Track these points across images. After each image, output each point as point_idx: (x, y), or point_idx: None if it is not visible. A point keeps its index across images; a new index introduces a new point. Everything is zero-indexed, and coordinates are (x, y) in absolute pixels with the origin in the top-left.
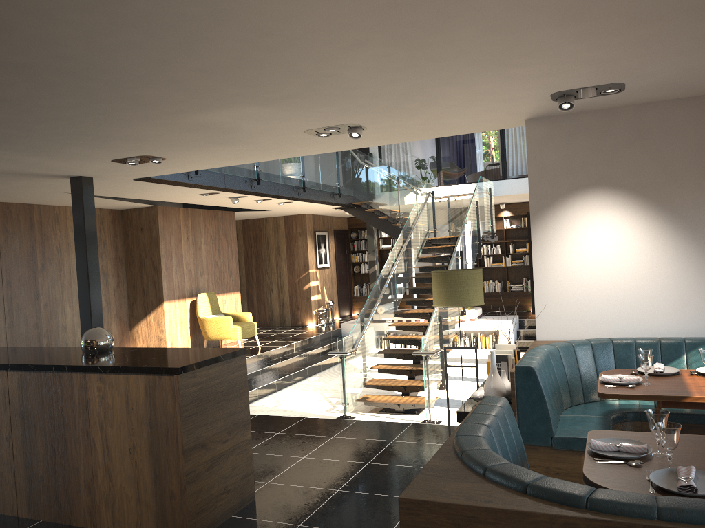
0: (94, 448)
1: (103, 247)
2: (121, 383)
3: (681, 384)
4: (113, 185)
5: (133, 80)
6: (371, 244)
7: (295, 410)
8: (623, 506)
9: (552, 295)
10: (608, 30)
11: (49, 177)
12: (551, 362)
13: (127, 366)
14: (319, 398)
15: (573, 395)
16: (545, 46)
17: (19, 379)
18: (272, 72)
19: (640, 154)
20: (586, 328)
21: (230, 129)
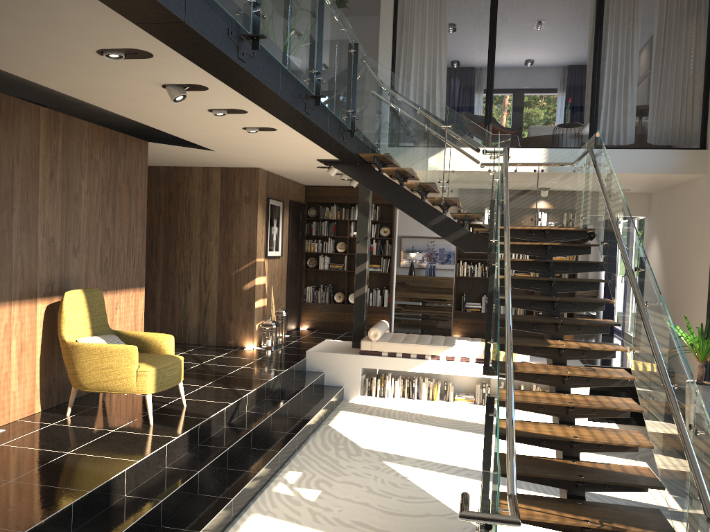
0: None
1: None
2: None
3: None
4: None
5: None
6: (363, 227)
7: None
8: None
9: None
10: None
11: None
12: None
13: None
14: None
15: None
16: None
17: None
18: None
19: None
20: None
21: None
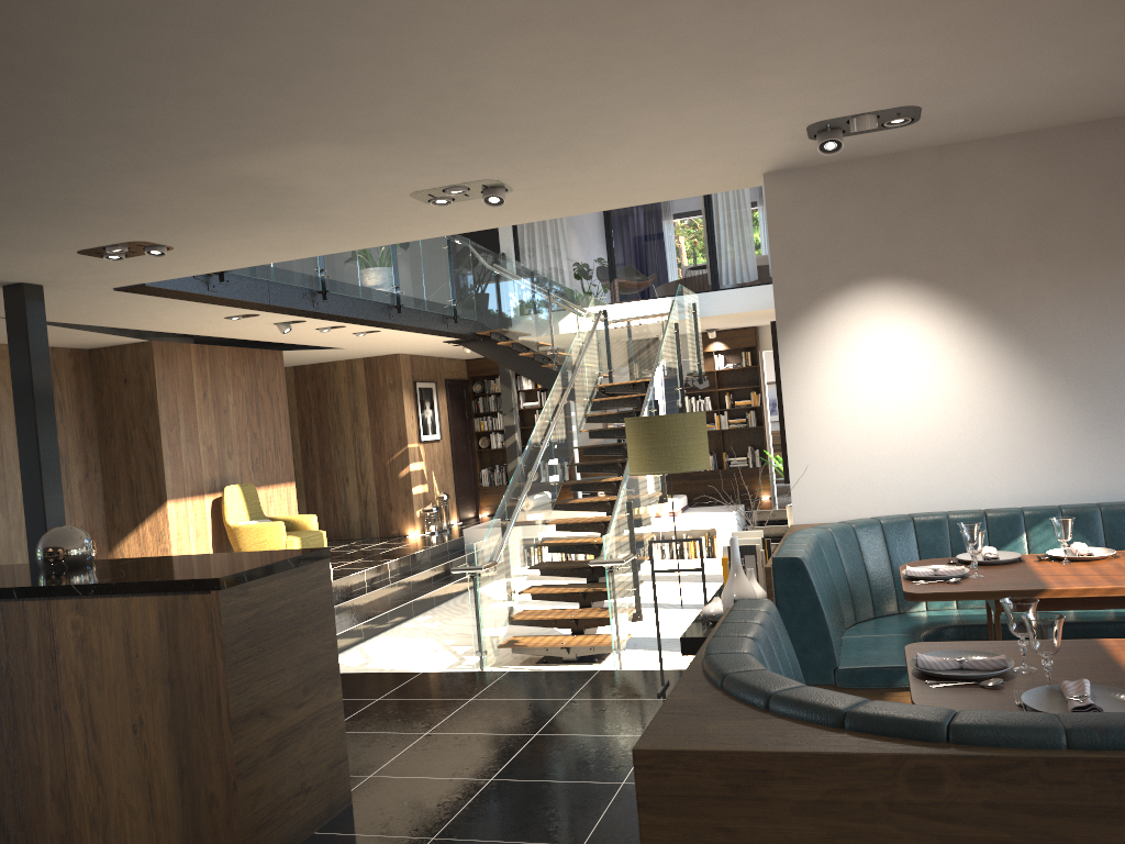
0: (69, 729)
1: (59, 412)
2: (116, 613)
3: (1029, 574)
4: (77, 302)
5: (125, 88)
6: (507, 399)
7: (397, 668)
8: (1009, 731)
9: (816, 452)
10: (909, 6)
11: None
12: (823, 554)
13: (126, 582)
14: (435, 648)
15: (857, 606)
16: (809, 34)
17: None
18: (366, 77)
19: (943, 224)
20: (870, 502)
21: (288, 190)
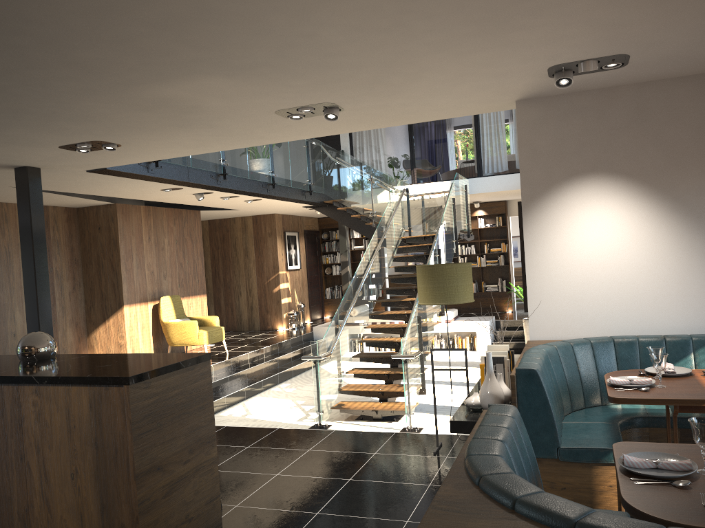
0: (30, 474)
1: (57, 247)
2: (61, 397)
3: (698, 386)
4: (64, 178)
5: (72, 36)
6: (343, 244)
7: (265, 419)
8: None
9: (546, 291)
10: None
11: None
12: (551, 364)
13: (68, 376)
14: (291, 406)
15: (573, 400)
16: (554, 1)
17: None
18: (238, 29)
19: (640, 137)
20: (583, 327)
21: (192, 108)
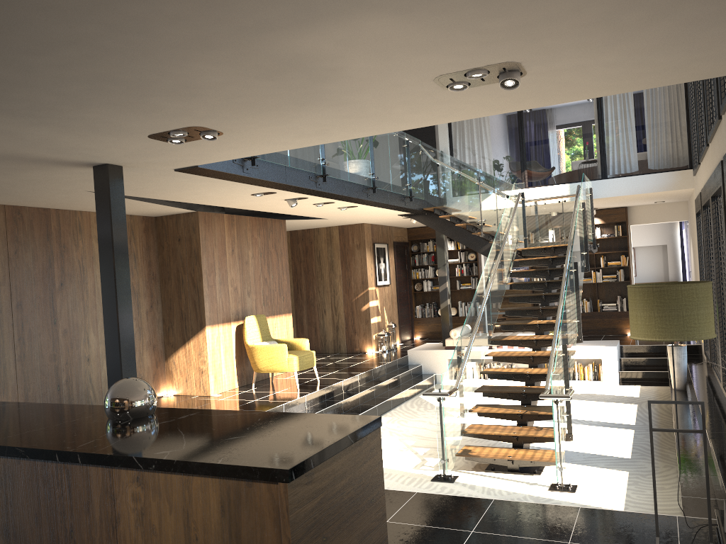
0: None
1: (134, 261)
2: (176, 491)
3: None
4: (147, 180)
5: None
6: (441, 257)
7: None
8: None
9: None
10: None
11: (66, 166)
12: None
13: (188, 461)
14: (400, 447)
15: None
16: None
17: (2, 471)
18: None
19: None
20: None
21: (329, 72)
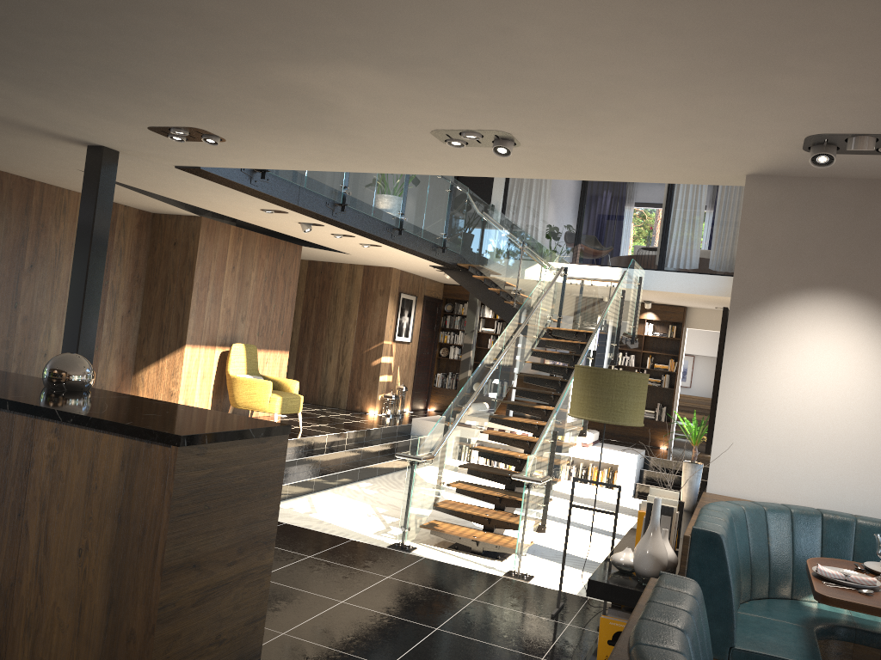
0: (25, 537)
1: (119, 257)
2: (86, 444)
3: None
4: (146, 171)
5: None
6: (470, 322)
7: (334, 523)
8: None
9: (741, 432)
10: None
11: (59, 139)
12: (734, 530)
13: (101, 419)
14: (369, 512)
15: (755, 584)
16: (851, 40)
17: None
18: (415, 4)
19: None
20: (782, 488)
21: (327, 105)
